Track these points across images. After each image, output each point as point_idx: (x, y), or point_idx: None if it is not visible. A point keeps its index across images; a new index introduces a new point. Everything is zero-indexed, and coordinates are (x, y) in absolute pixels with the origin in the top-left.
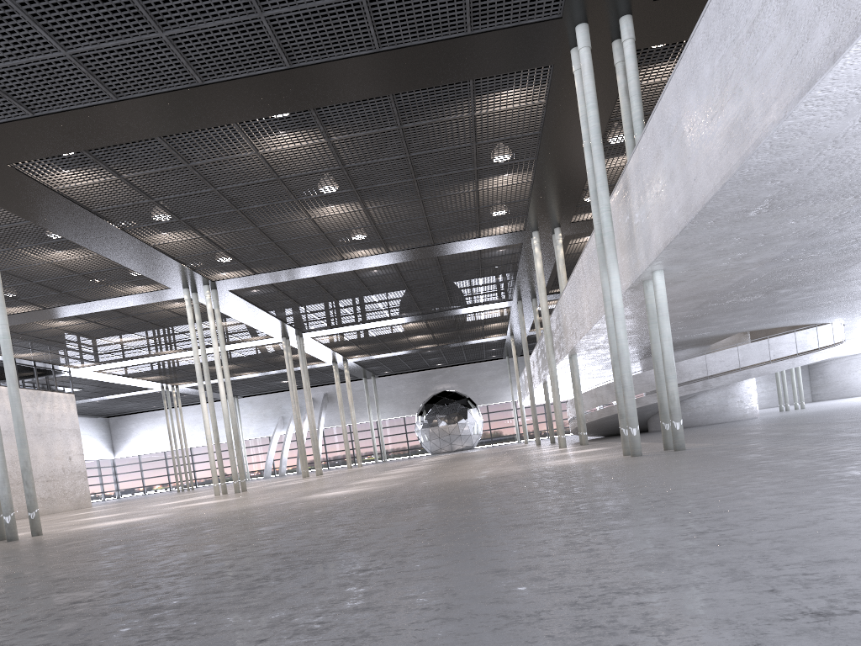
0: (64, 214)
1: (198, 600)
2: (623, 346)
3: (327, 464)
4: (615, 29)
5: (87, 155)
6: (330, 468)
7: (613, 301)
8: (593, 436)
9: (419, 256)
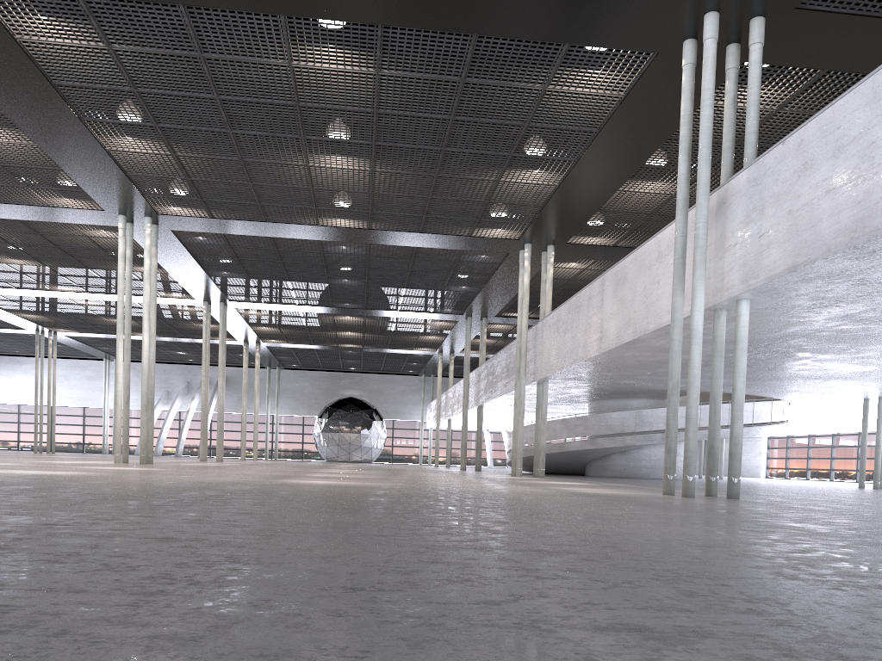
0: (14, 76)
1: (698, 623)
2: (696, 374)
3: (209, 452)
4: (739, 30)
5: (80, 2)
6: (213, 456)
7: (694, 322)
8: (524, 470)
9: (398, 242)
